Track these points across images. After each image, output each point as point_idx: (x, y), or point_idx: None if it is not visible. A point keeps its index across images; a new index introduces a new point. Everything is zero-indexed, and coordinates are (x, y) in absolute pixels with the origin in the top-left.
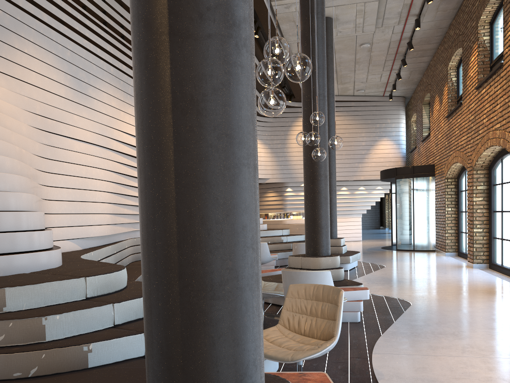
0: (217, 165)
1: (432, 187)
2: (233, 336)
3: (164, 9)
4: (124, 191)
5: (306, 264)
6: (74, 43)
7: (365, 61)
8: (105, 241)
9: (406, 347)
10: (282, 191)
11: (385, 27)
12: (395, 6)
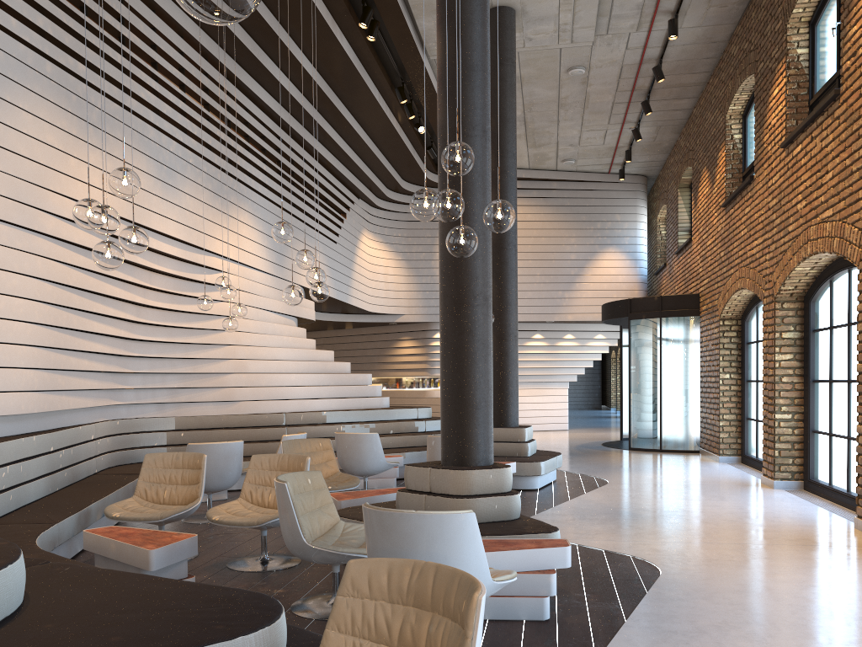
0: None
1: (694, 335)
2: None
3: None
4: (78, 324)
5: (440, 484)
6: None
7: (576, 102)
8: (30, 425)
9: None
10: (426, 338)
11: (613, 34)
12: None
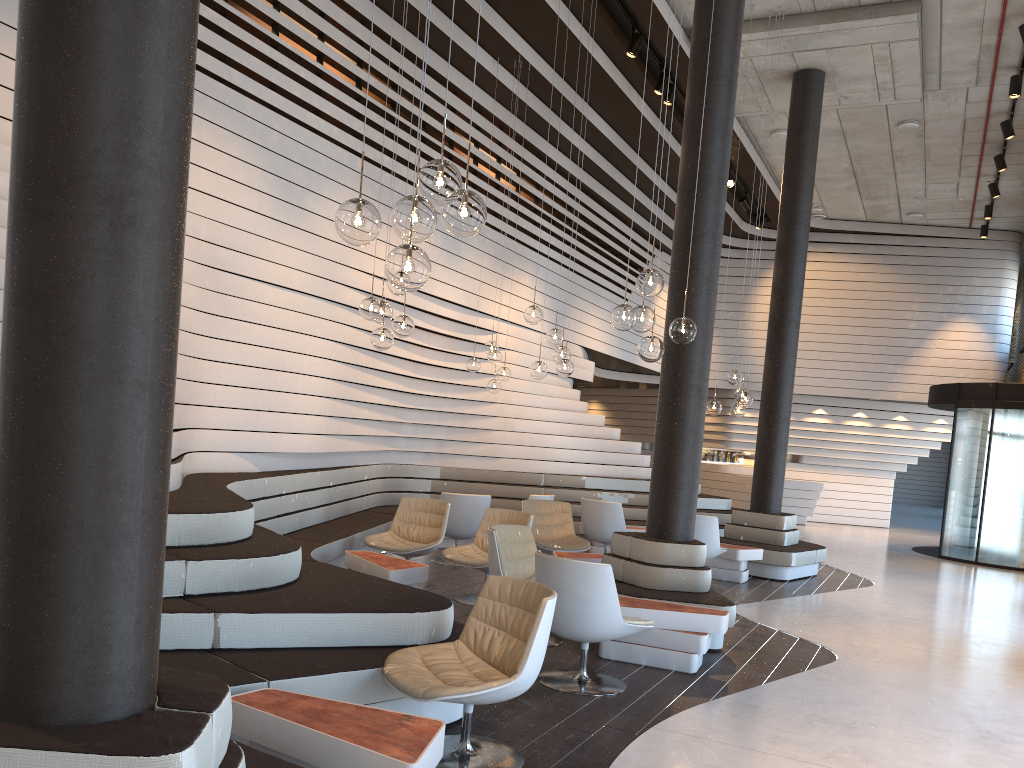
0: (65, 378)
1: None
2: (68, 599)
3: (22, 179)
4: (362, 379)
5: (637, 552)
6: (291, 118)
7: (914, 155)
8: (316, 462)
9: (726, 729)
10: (725, 406)
11: (947, 89)
12: (963, 50)
